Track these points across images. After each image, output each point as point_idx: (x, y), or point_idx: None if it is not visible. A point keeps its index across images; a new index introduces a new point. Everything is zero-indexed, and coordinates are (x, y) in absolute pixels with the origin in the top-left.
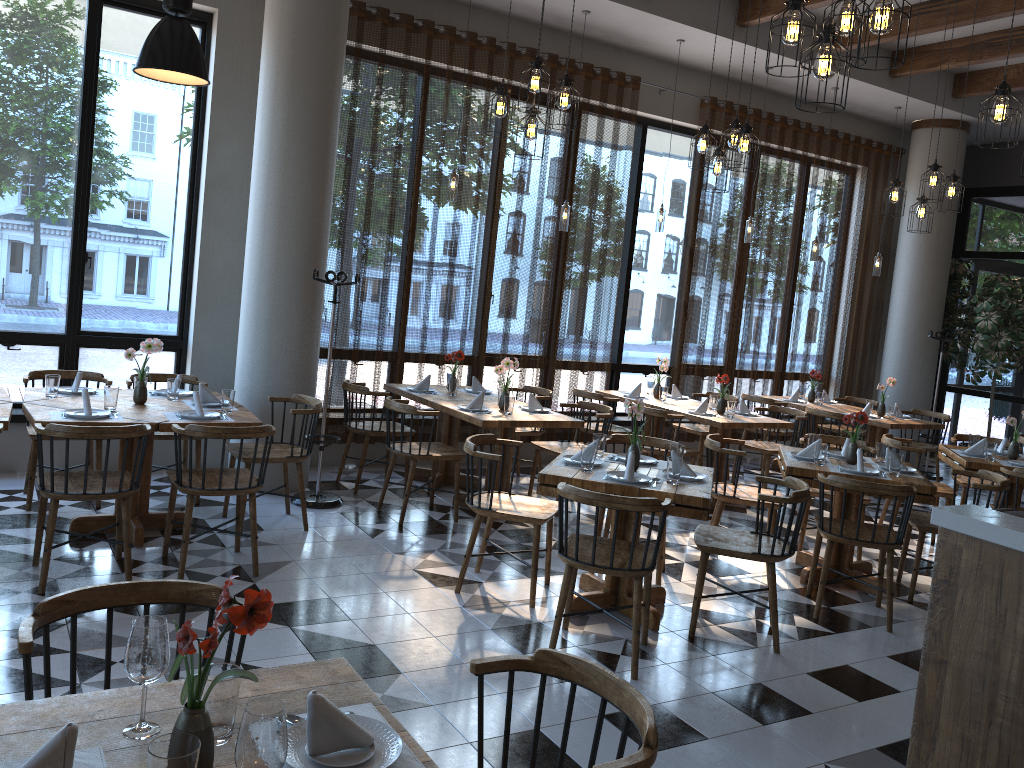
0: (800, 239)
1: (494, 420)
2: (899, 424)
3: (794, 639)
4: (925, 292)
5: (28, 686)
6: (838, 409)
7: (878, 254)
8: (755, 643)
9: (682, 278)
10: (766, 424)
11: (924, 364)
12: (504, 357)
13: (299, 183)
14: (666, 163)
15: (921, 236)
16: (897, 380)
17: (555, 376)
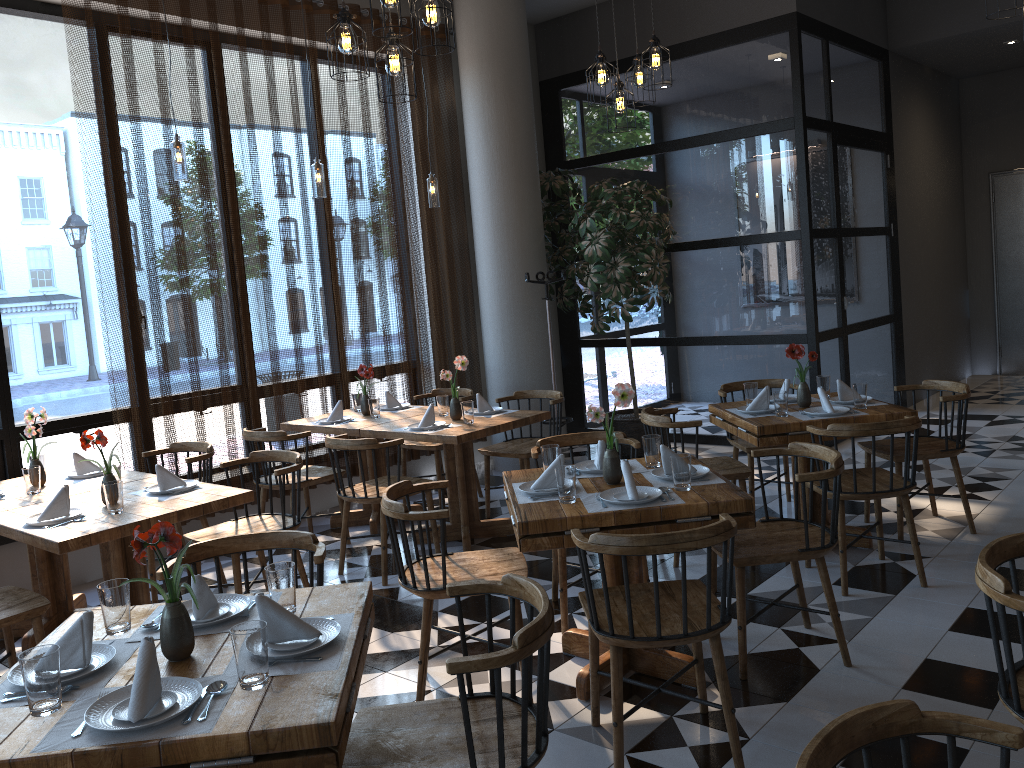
0: (325, 173)
1: None
2: (472, 432)
3: None
4: (513, 220)
5: None
6: (397, 421)
7: (431, 175)
8: None
9: (96, 260)
10: (185, 511)
11: (533, 320)
12: None
13: None
14: (33, 69)
15: (492, 142)
16: (503, 350)
17: None
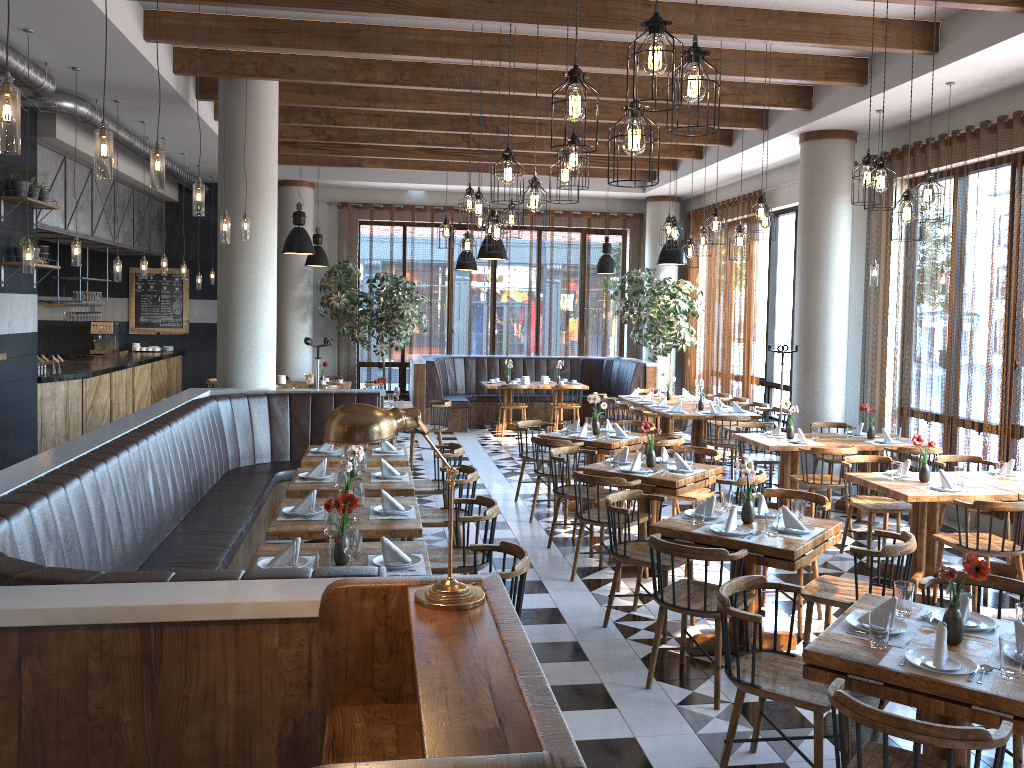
0: None
1: (736, 434)
2: None
3: (544, 528)
4: None
5: (431, 409)
6: None
7: None
8: (542, 521)
9: None
10: (879, 487)
11: None
12: (972, 423)
13: (796, 293)
14: None
15: None
16: None
17: (1020, 451)
